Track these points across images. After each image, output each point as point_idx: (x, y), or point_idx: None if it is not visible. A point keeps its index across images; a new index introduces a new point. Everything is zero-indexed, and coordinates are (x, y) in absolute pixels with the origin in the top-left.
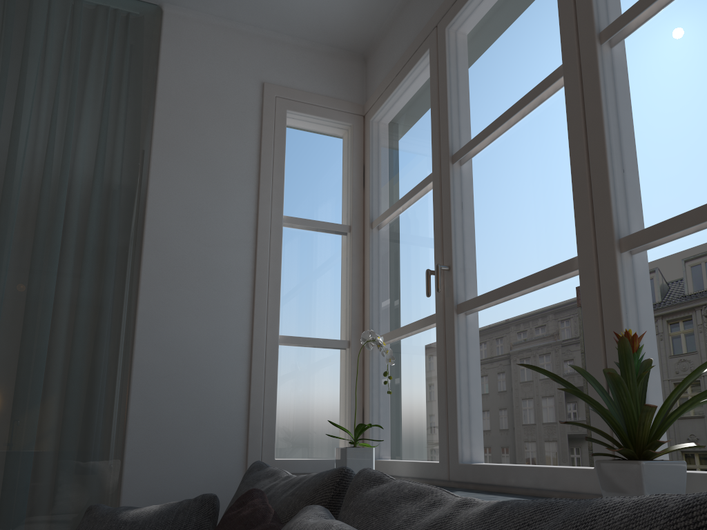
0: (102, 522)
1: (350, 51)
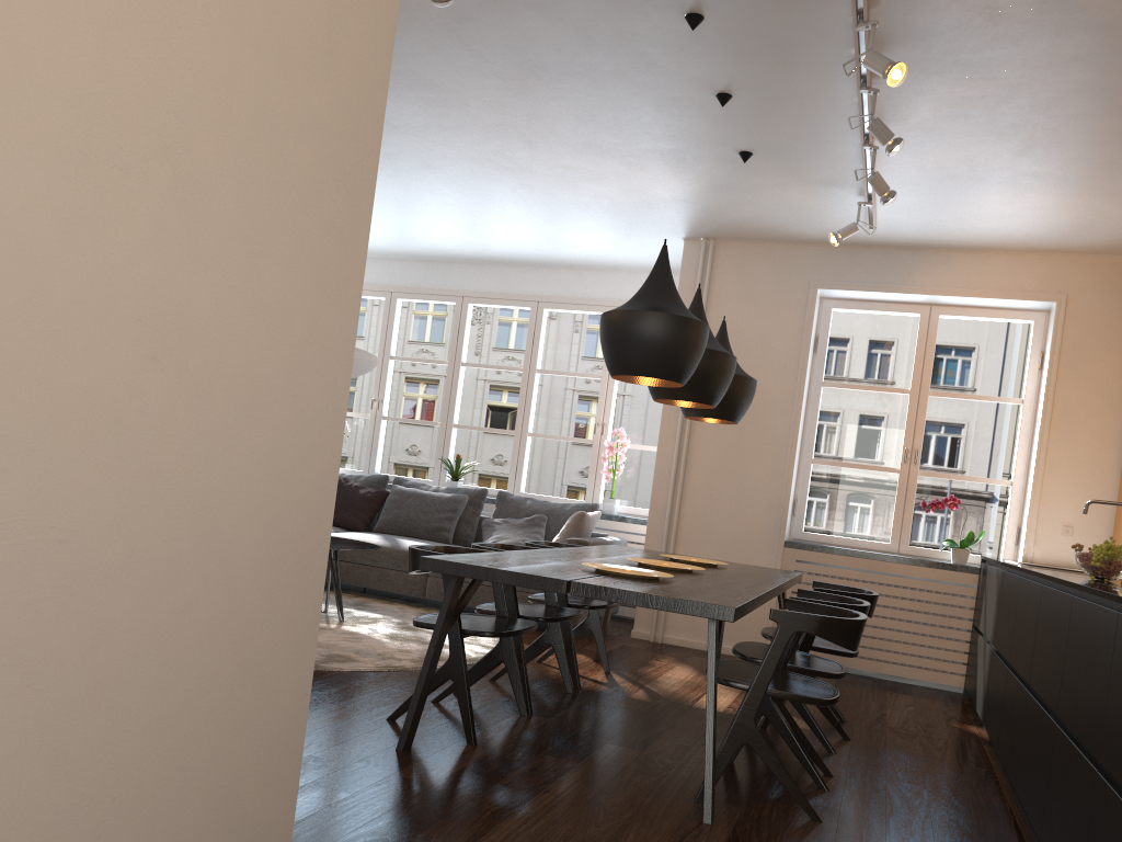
0: None
1: None
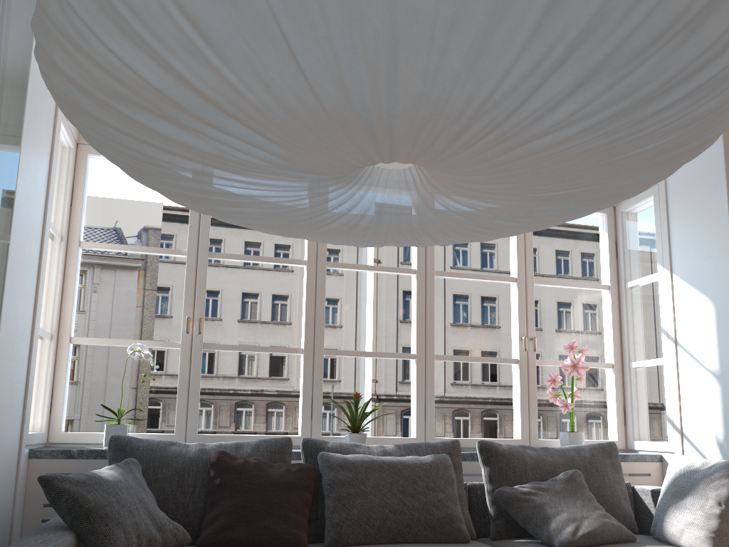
0: (99, 484)
1: None
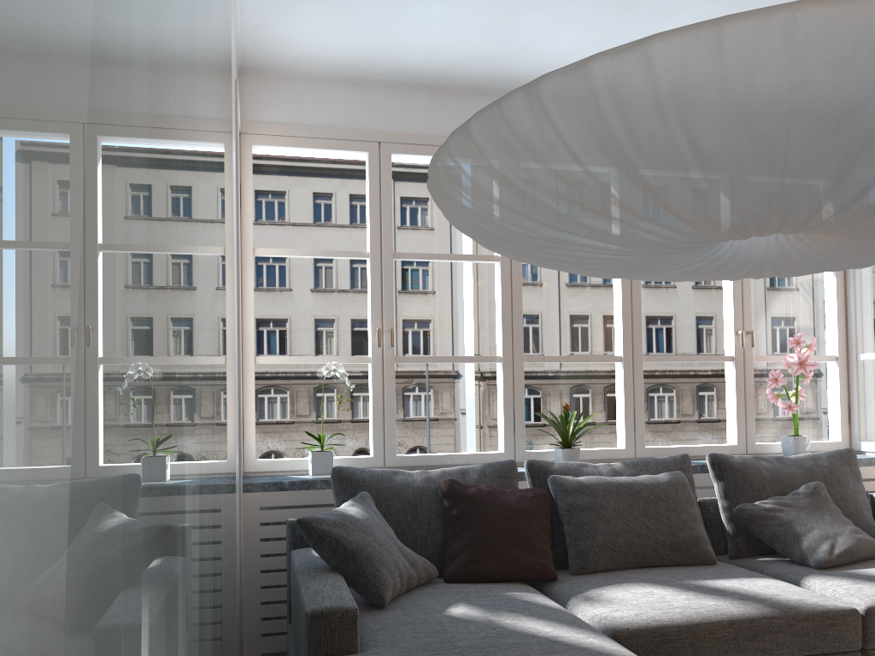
0: (353, 523)
1: (242, 61)
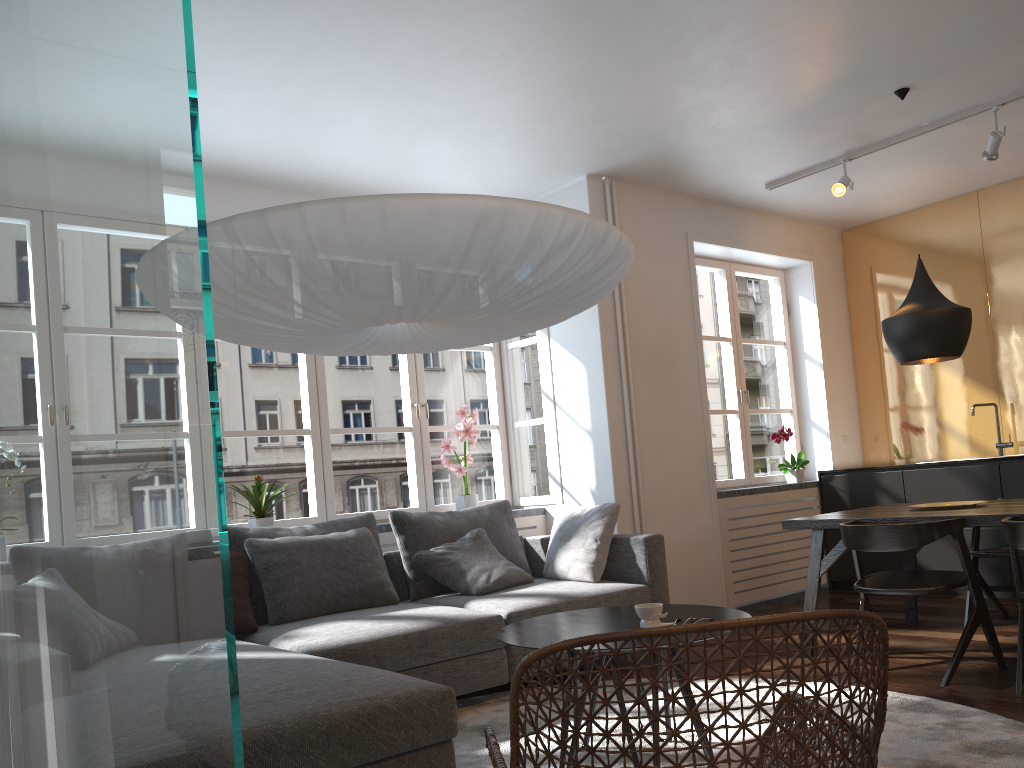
0: None
1: None
